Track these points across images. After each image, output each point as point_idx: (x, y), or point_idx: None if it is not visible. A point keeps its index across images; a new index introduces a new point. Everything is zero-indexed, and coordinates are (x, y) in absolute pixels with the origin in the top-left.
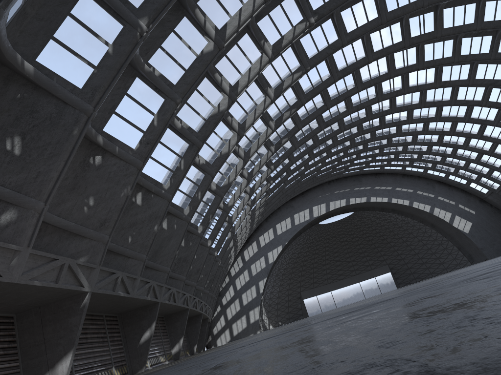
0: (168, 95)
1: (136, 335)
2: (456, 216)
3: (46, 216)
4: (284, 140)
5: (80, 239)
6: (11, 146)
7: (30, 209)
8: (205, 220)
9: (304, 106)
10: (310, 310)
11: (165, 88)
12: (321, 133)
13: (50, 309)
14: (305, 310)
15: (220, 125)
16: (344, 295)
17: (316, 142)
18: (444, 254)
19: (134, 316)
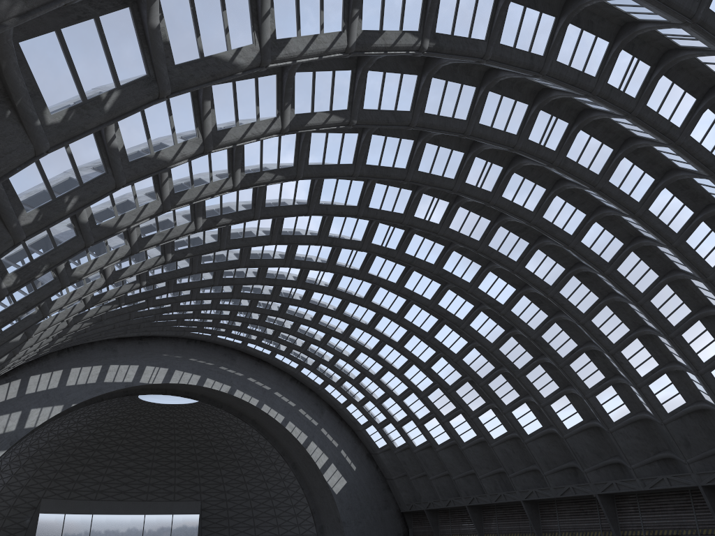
0: None
1: None
2: (333, 464)
3: None
4: (224, 220)
5: None
6: None
7: None
8: (29, 269)
9: (280, 188)
10: None
11: None
12: (257, 251)
13: None
14: (32, 533)
15: (185, 105)
16: (110, 528)
17: (243, 260)
18: (287, 513)
19: None
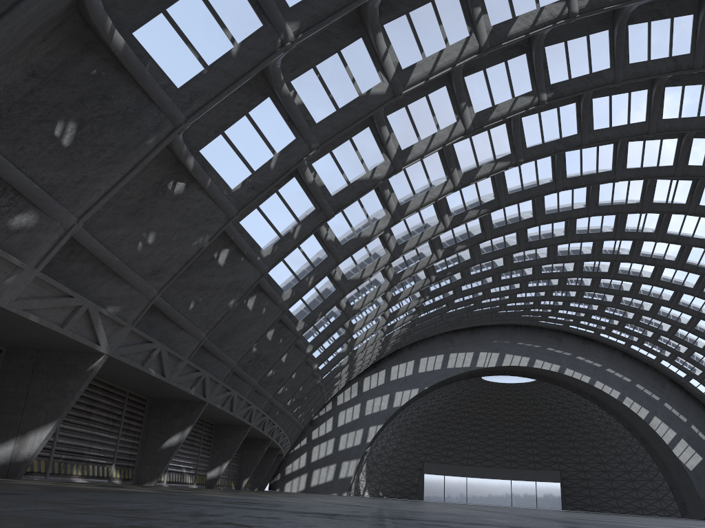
0: (302, 134)
1: (161, 434)
2: (682, 439)
3: (84, 236)
4: (460, 247)
5: (119, 282)
6: (61, 132)
7: (56, 220)
8: (311, 316)
9: (503, 210)
10: (428, 492)
11: (301, 123)
12: (519, 255)
13: (49, 358)
14: (421, 489)
15: (372, 197)
16: (483, 490)
17: (508, 265)
18: (646, 486)
19: (168, 409)
